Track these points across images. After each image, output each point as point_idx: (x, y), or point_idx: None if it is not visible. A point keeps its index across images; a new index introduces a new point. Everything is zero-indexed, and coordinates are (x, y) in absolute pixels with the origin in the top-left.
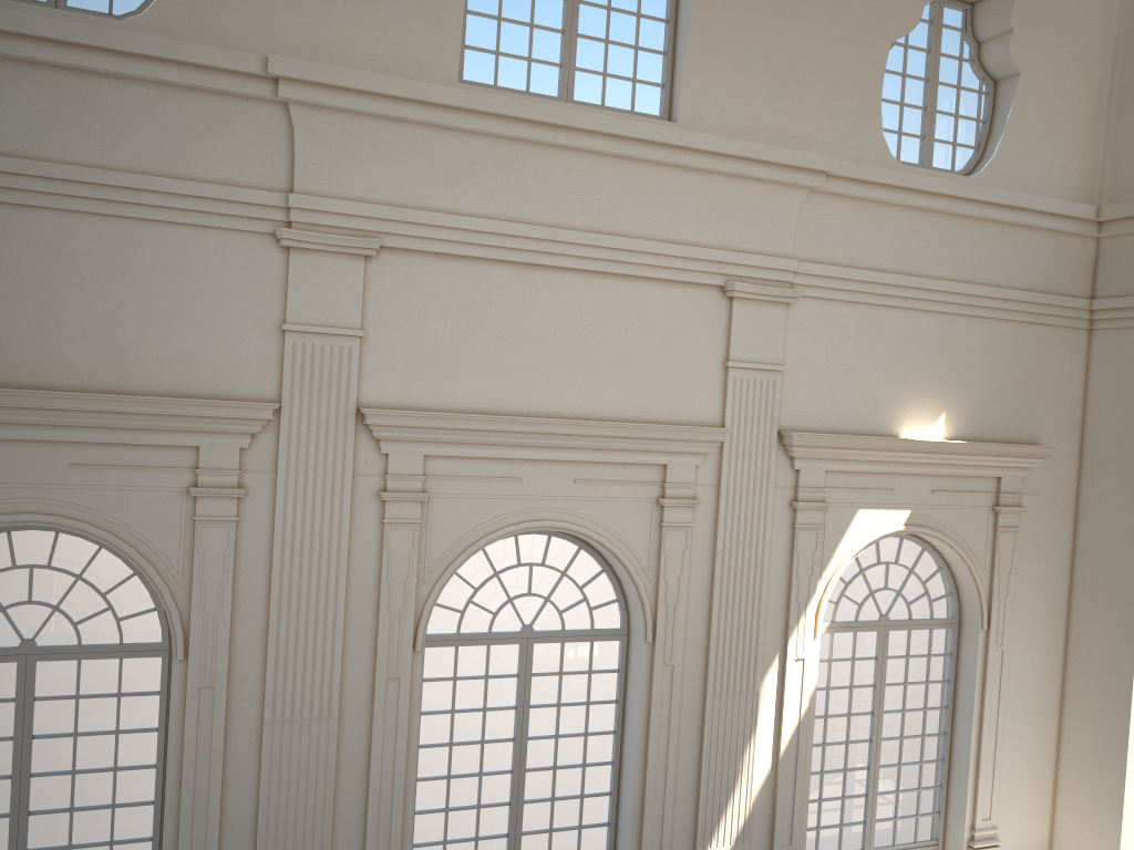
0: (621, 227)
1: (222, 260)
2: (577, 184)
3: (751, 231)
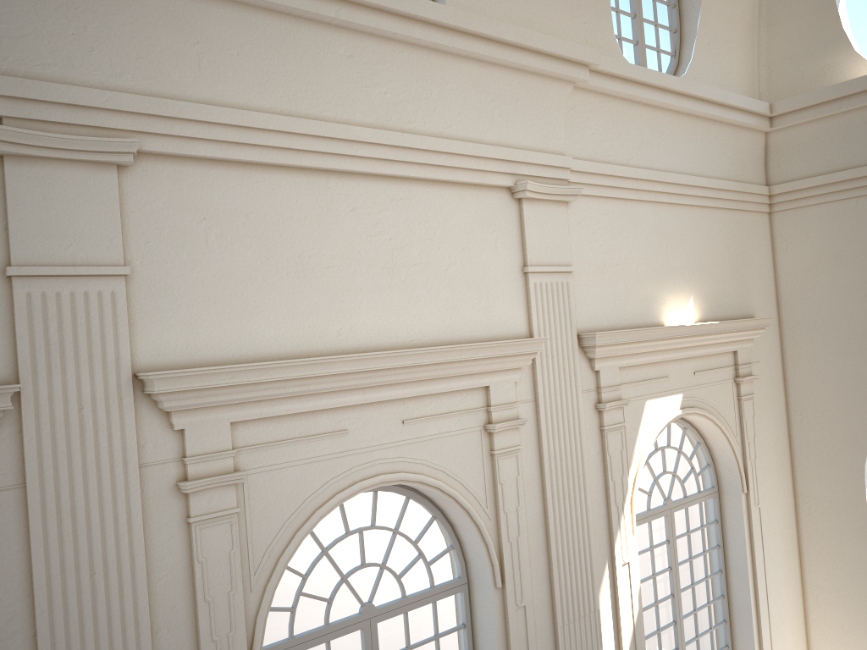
0: (412, 124)
1: None
2: (362, 74)
3: (529, 129)
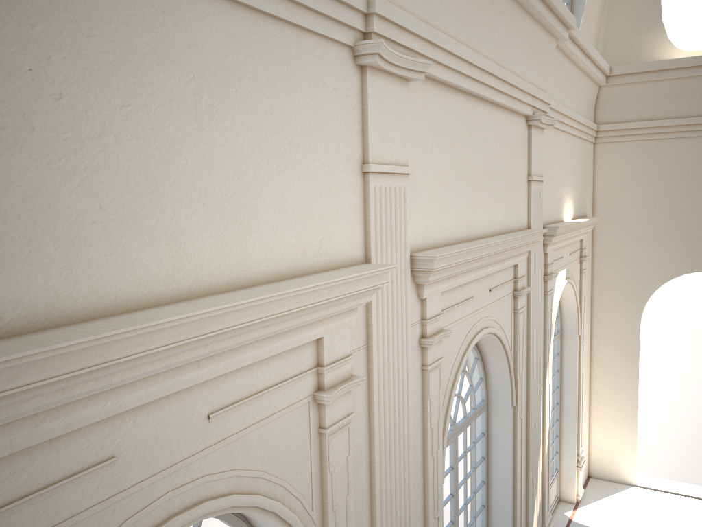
0: (505, 63)
1: (318, 80)
2: (493, 20)
3: (538, 72)
